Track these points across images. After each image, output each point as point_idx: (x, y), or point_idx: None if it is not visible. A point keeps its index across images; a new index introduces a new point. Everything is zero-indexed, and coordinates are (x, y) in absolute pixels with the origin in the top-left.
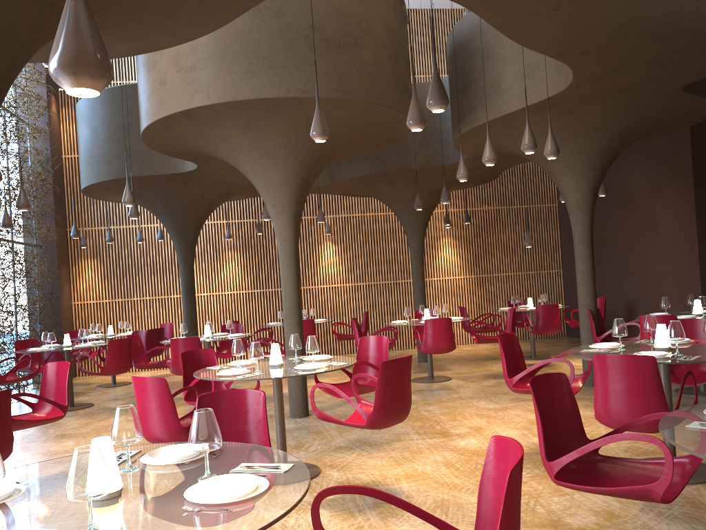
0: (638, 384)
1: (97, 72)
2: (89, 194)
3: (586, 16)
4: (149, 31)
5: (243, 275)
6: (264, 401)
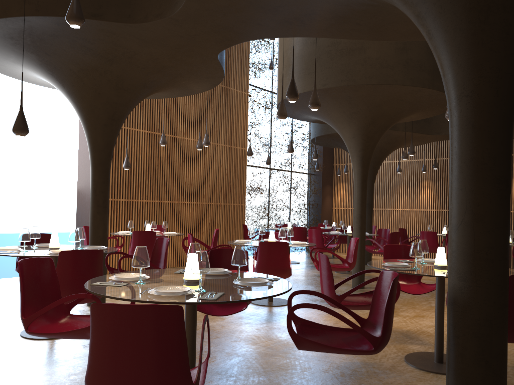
0: (322, 272)
1: (17, 131)
2: (320, 145)
3: (384, 21)
4: (200, 78)
5: (434, 198)
6: (167, 243)
